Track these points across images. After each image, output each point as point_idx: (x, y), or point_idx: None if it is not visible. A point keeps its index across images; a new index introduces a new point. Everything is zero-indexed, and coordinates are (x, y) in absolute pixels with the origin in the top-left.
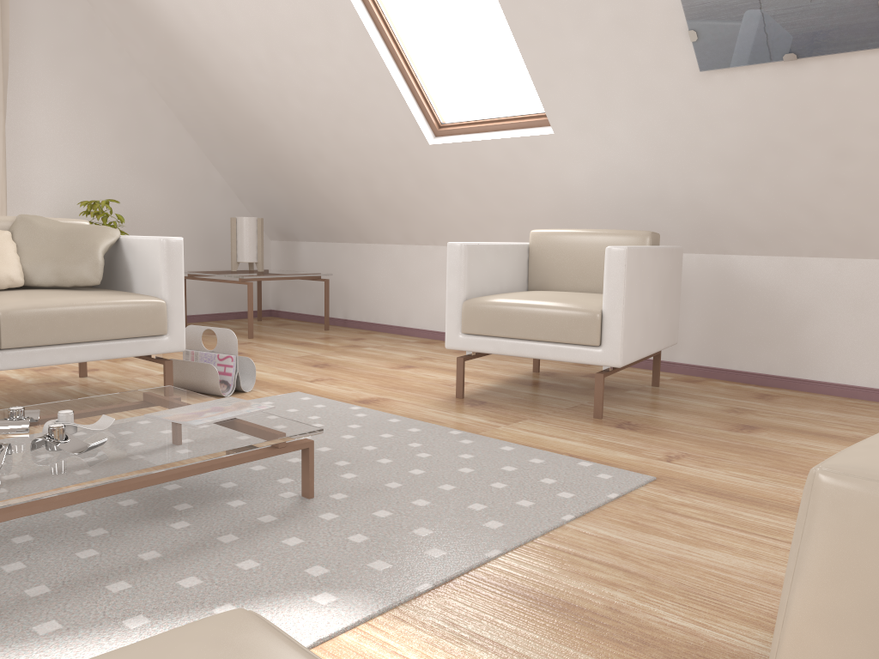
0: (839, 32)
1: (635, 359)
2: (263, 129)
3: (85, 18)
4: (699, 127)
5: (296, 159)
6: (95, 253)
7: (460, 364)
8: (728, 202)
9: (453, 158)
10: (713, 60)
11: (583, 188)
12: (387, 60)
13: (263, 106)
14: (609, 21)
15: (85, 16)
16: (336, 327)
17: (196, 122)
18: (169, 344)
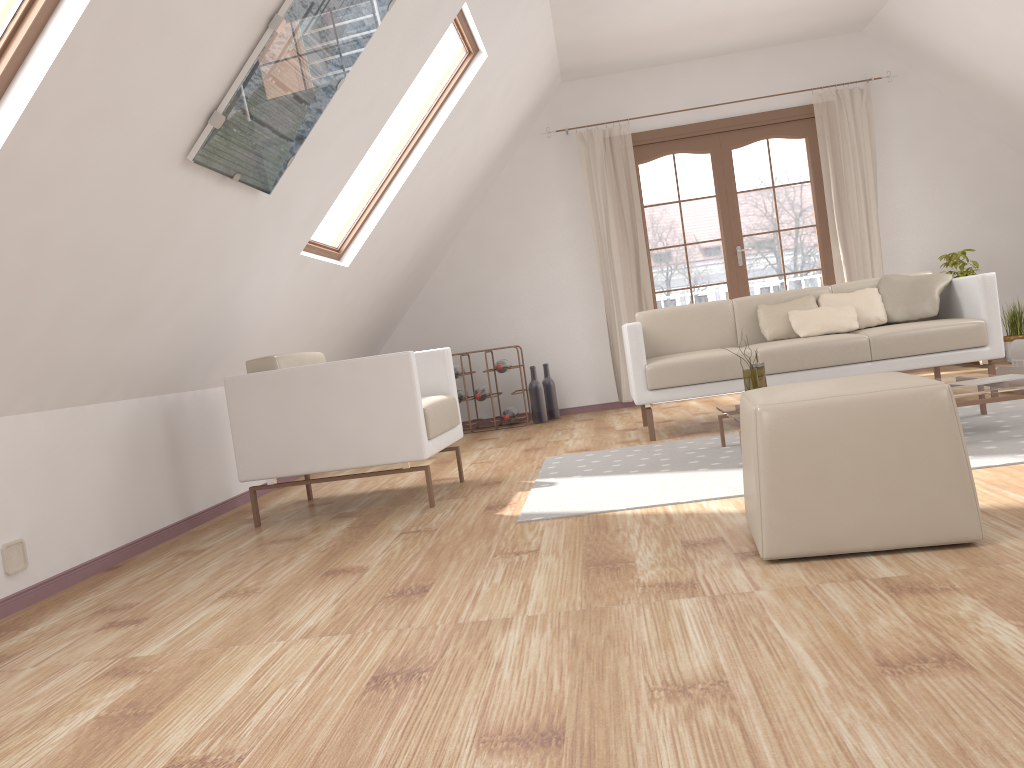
0: None
1: None
2: None
3: (933, 103)
4: None
5: None
6: (932, 293)
7: None
8: None
9: None
10: None
11: None
12: None
13: None
14: None
15: (933, 102)
16: None
17: None
18: (990, 352)
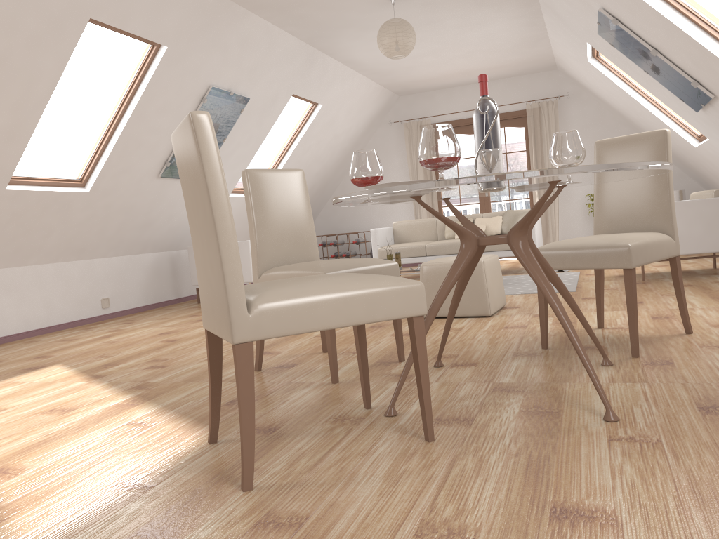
0: (698, 95)
1: None
2: None
3: (595, 109)
4: None
5: (681, 157)
6: (516, 221)
7: None
8: None
9: (705, 153)
10: (693, 108)
11: None
12: (657, 114)
13: None
14: (670, 95)
15: (595, 108)
16: None
17: None
18: None
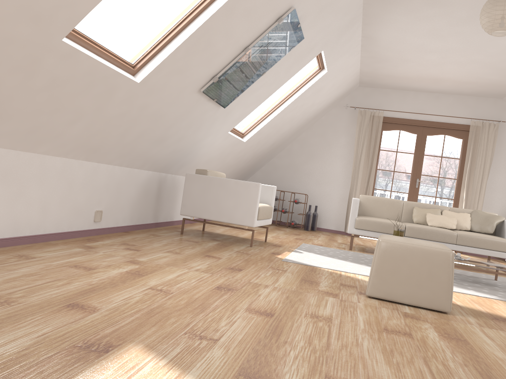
0: None
1: None
2: None
3: None
4: None
5: None
6: (493, 223)
7: None
8: None
9: None
10: None
11: None
12: None
13: None
14: None
15: None
16: None
17: None
18: None
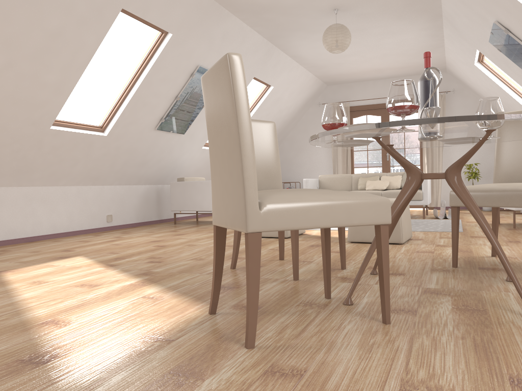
0: None
1: None
2: None
3: (473, 102)
4: None
5: None
6: None
7: None
8: None
9: None
10: None
11: None
12: None
13: None
14: None
15: (473, 102)
16: None
17: None
18: (423, 202)
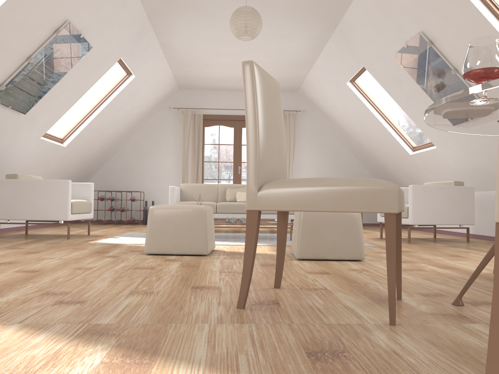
0: None
1: (425, 224)
2: (370, 153)
3: (319, 124)
4: (468, 141)
5: (382, 163)
6: None
7: (380, 226)
8: (494, 168)
9: (418, 159)
10: None
11: (455, 166)
12: (388, 128)
13: (367, 146)
14: None
15: (319, 123)
16: (404, 228)
17: (355, 153)
18: None
